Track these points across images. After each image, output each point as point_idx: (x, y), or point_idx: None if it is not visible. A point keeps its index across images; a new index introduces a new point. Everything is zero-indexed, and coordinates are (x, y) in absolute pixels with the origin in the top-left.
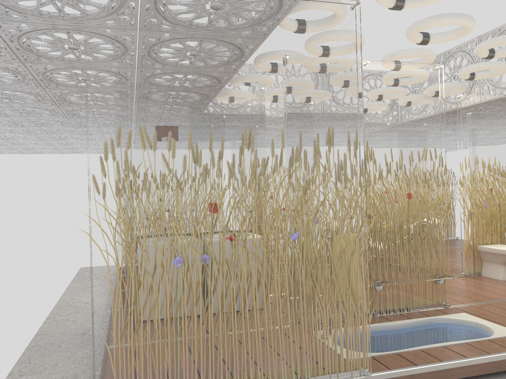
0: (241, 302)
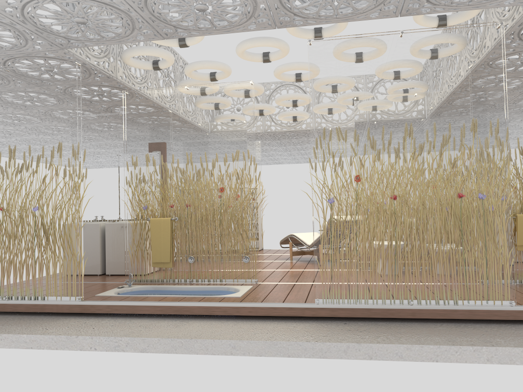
0: (3, 246)
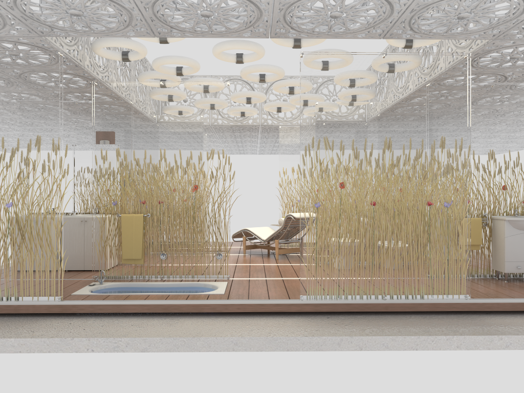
0: None
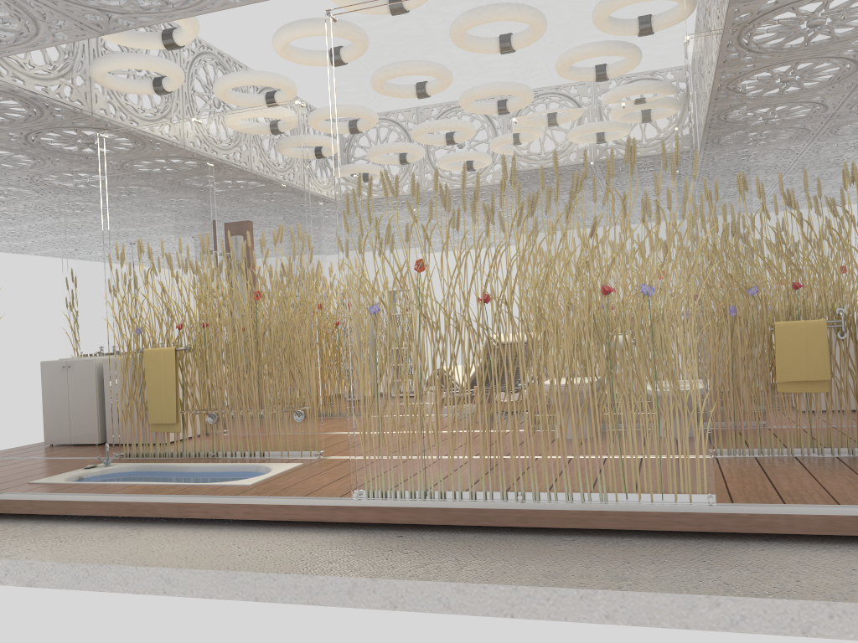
0: None
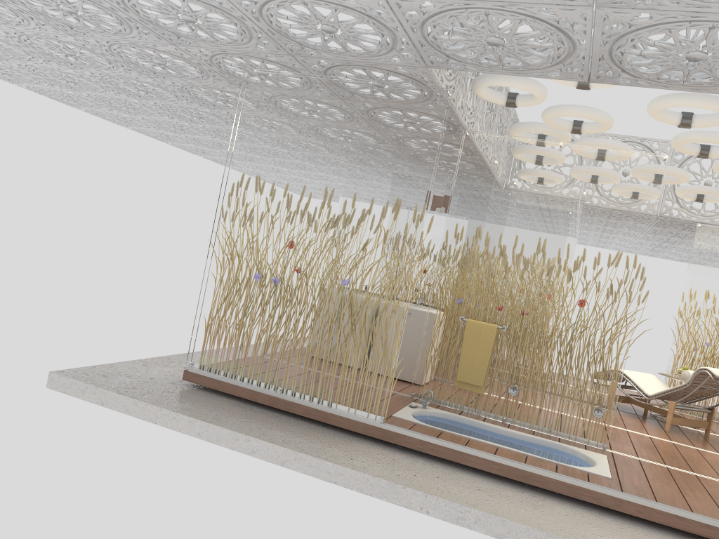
0: (291, 321)
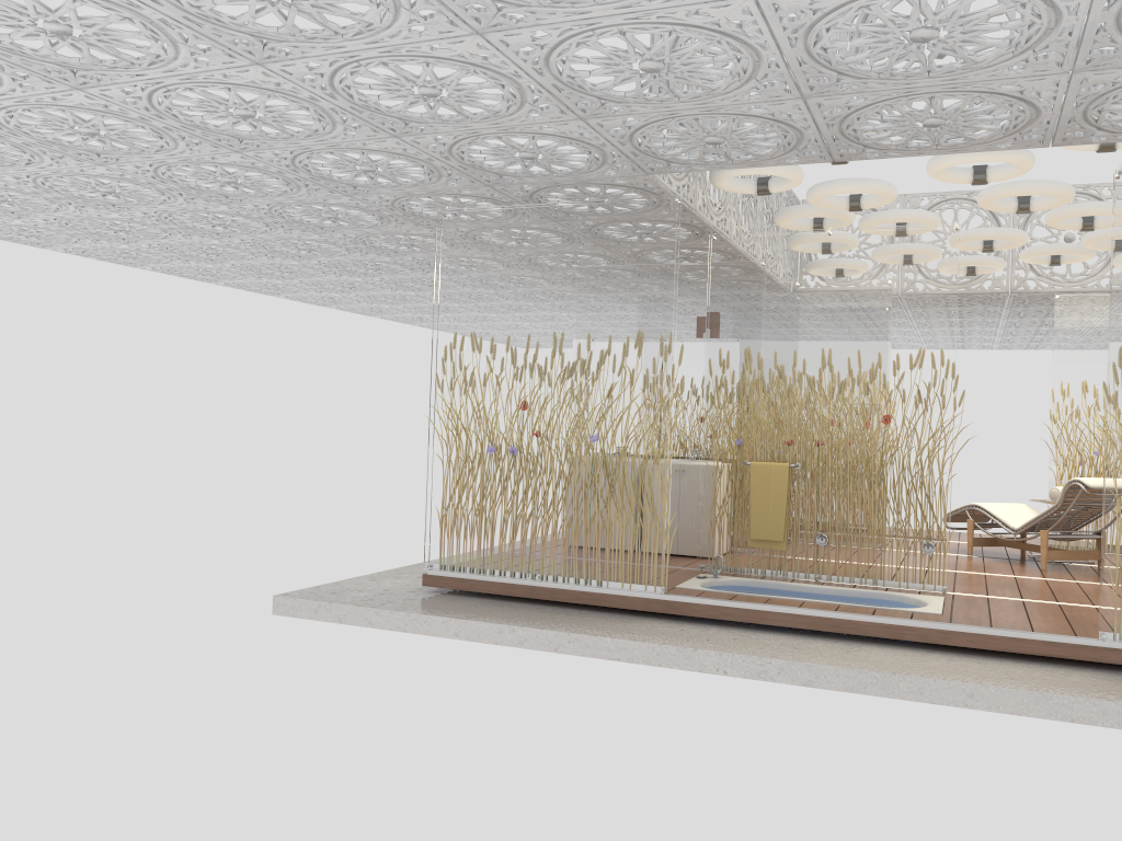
0: (539, 494)
